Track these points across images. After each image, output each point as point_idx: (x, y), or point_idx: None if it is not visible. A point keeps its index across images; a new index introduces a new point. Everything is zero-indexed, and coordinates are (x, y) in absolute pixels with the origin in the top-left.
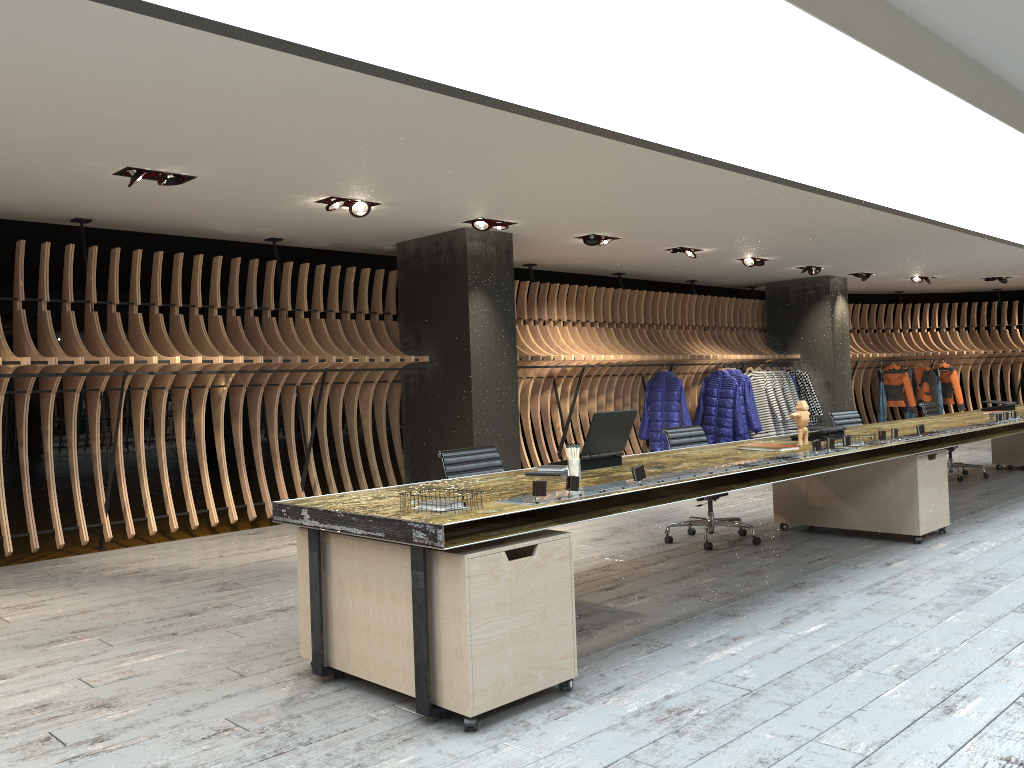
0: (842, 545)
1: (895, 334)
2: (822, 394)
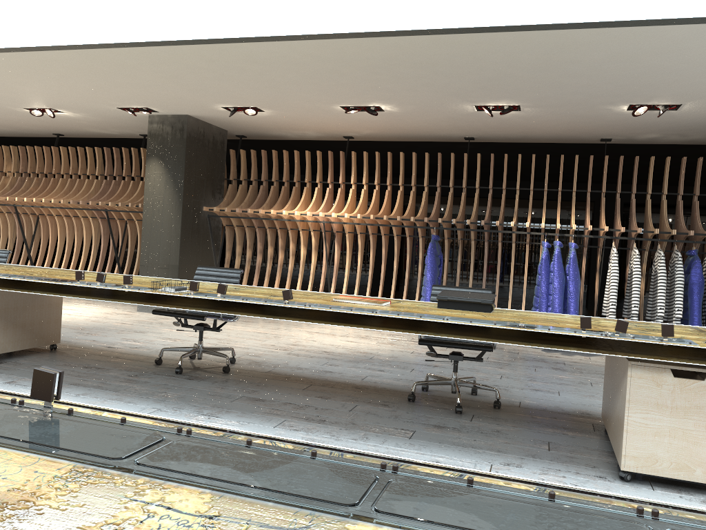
0: None
1: None
2: None
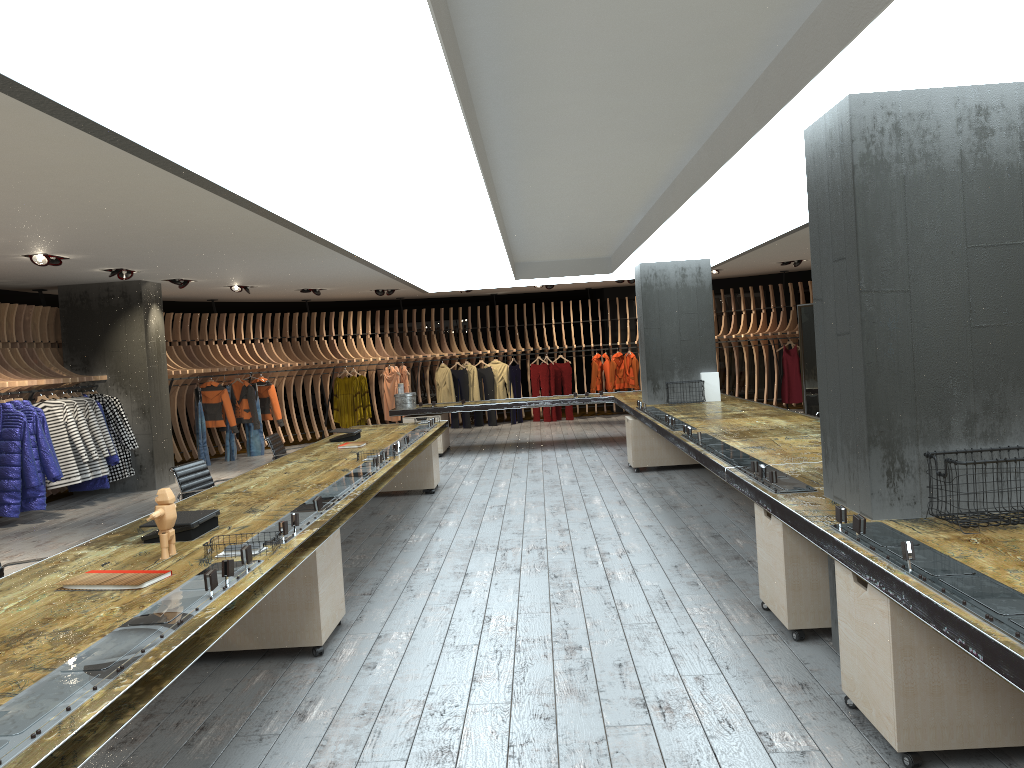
0: (224, 684)
1: (210, 346)
2: (137, 422)
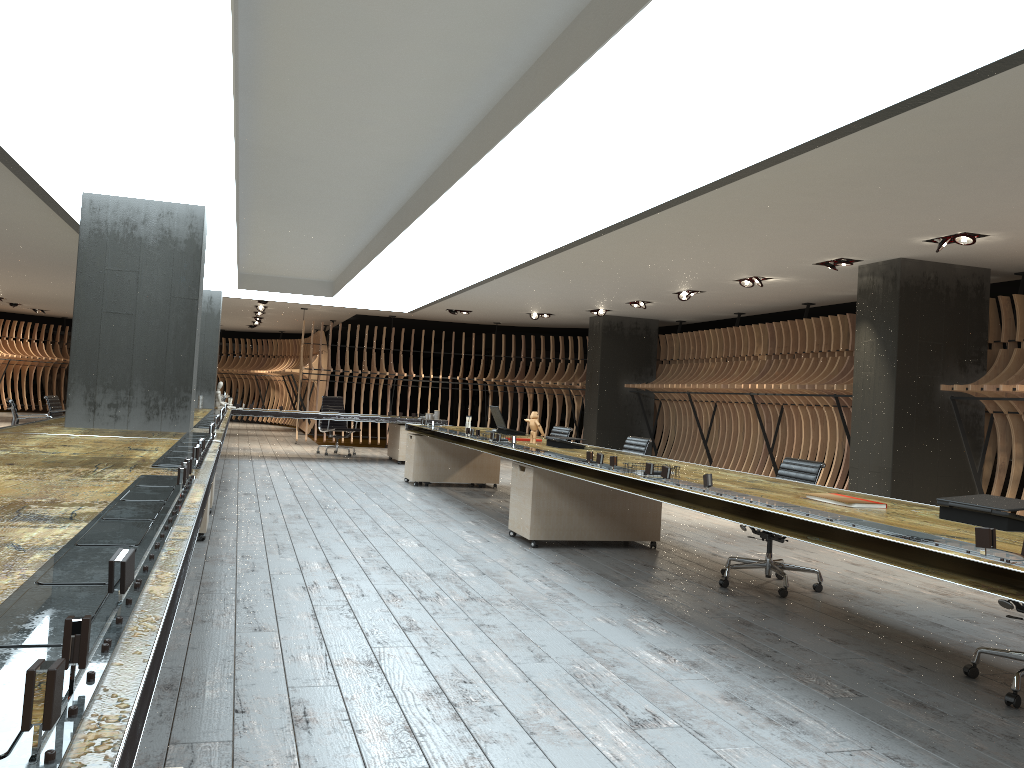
0: None
1: None
2: None
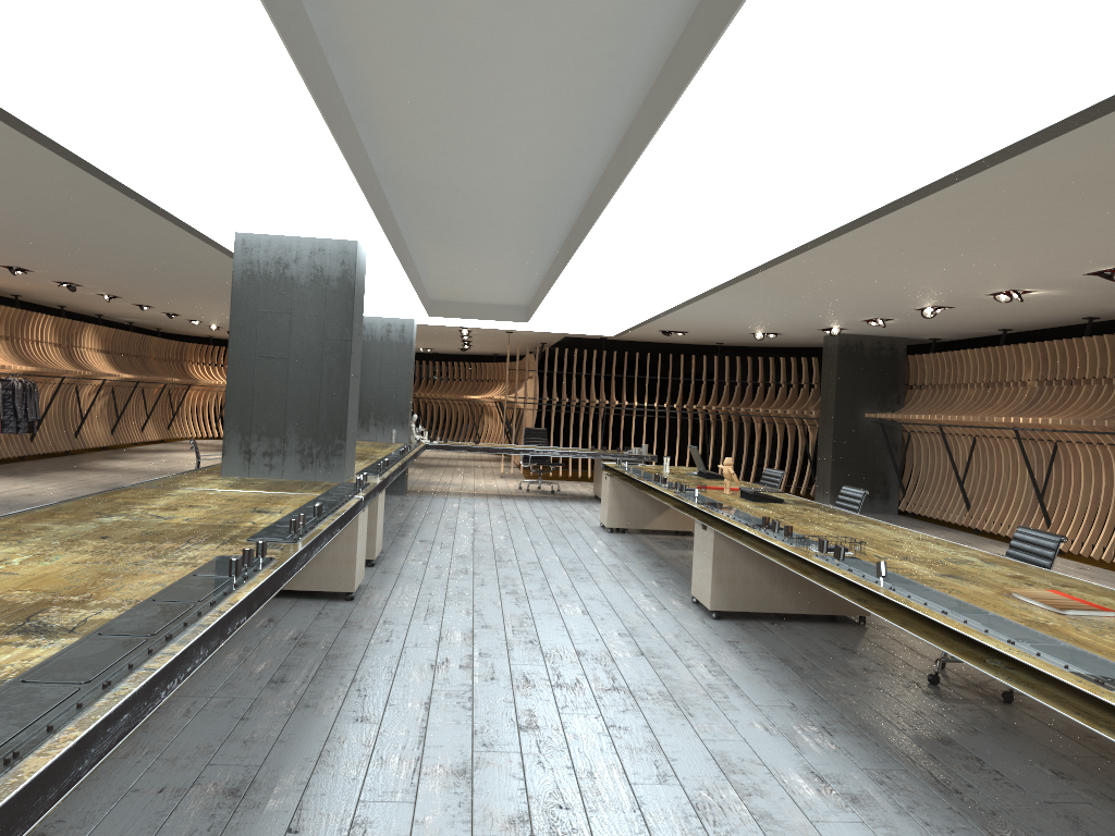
0: None
1: None
2: None
